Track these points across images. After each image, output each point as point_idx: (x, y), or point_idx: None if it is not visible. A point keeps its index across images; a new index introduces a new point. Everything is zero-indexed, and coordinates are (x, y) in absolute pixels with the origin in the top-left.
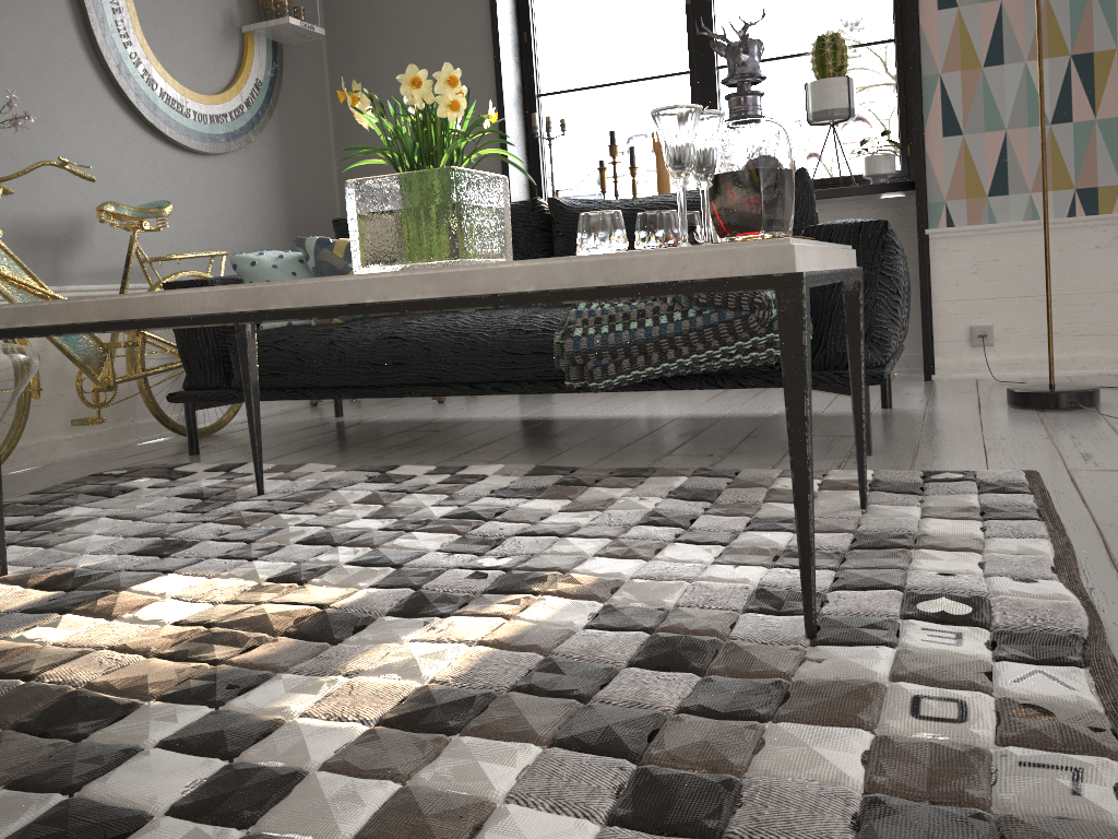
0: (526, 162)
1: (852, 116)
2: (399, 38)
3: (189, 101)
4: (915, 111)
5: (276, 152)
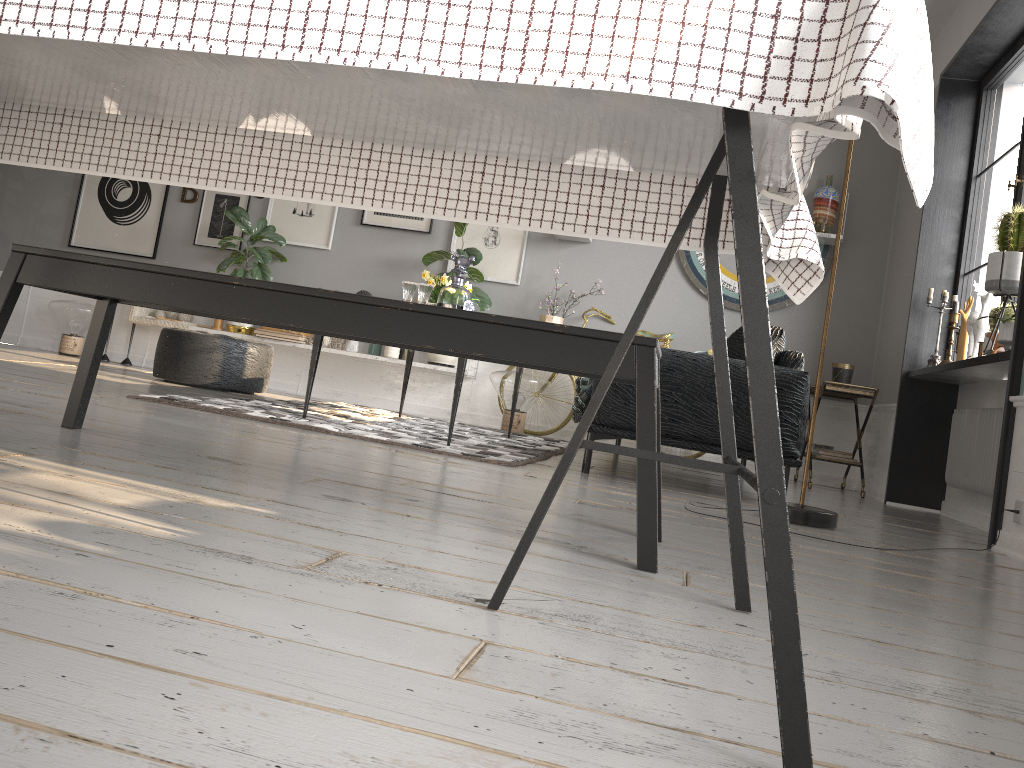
0: (945, 326)
1: (1005, 286)
2: (905, 236)
3: (736, 282)
4: (1020, 281)
5: (814, 314)
